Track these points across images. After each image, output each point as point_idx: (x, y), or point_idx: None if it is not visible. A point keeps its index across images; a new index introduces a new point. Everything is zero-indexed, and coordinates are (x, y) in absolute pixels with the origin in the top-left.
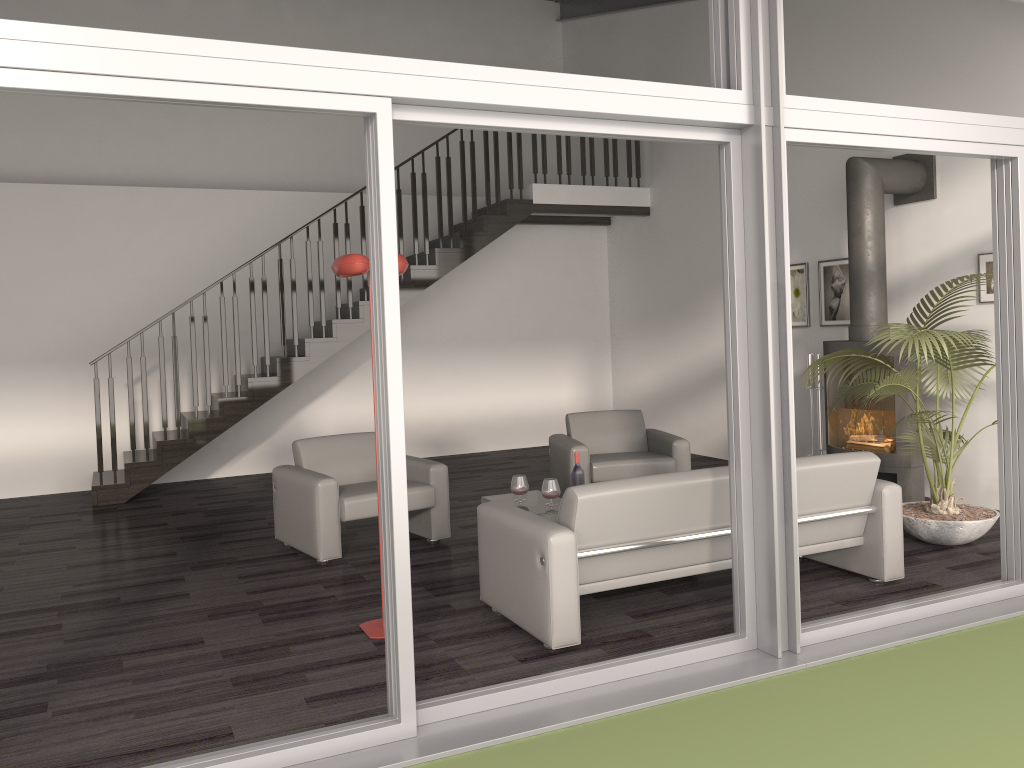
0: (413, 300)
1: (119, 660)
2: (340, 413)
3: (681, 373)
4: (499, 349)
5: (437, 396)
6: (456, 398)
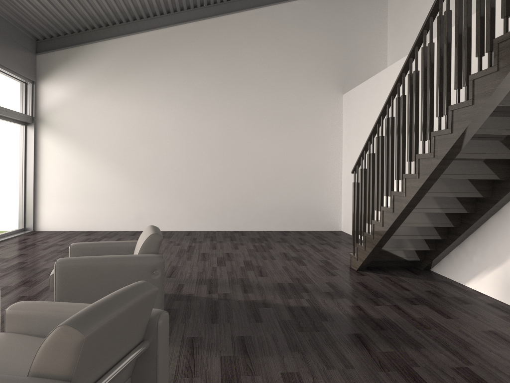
0: None
1: (4, 272)
2: None
3: None
4: None
5: None
6: None
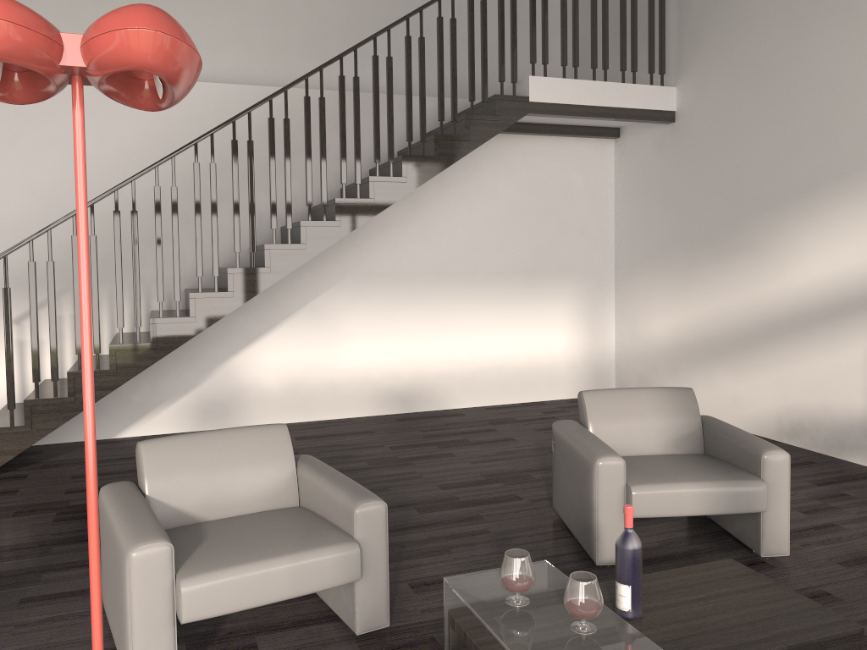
0: (377, 223)
1: None
2: (284, 359)
3: (713, 322)
4: (481, 285)
5: (404, 340)
6: (427, 343)
